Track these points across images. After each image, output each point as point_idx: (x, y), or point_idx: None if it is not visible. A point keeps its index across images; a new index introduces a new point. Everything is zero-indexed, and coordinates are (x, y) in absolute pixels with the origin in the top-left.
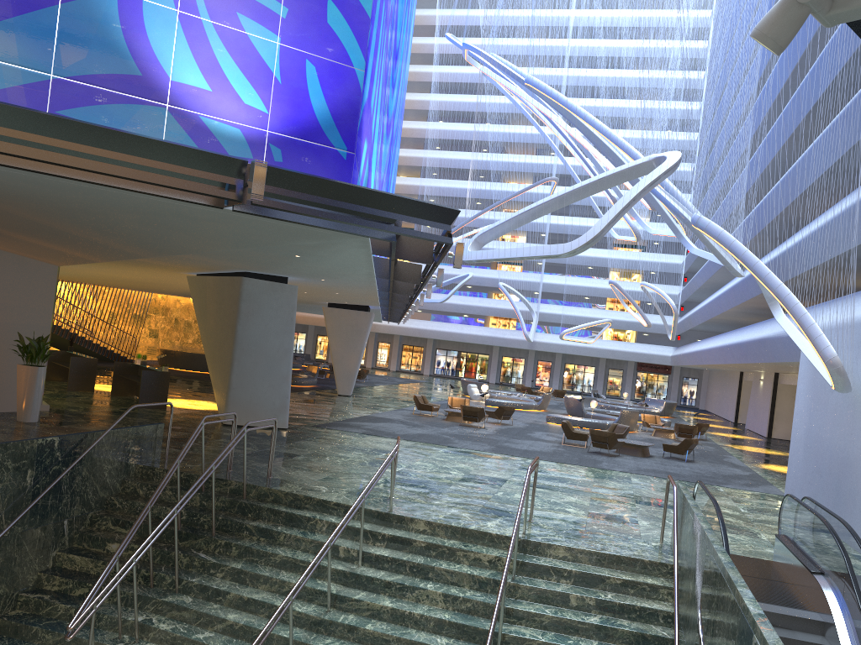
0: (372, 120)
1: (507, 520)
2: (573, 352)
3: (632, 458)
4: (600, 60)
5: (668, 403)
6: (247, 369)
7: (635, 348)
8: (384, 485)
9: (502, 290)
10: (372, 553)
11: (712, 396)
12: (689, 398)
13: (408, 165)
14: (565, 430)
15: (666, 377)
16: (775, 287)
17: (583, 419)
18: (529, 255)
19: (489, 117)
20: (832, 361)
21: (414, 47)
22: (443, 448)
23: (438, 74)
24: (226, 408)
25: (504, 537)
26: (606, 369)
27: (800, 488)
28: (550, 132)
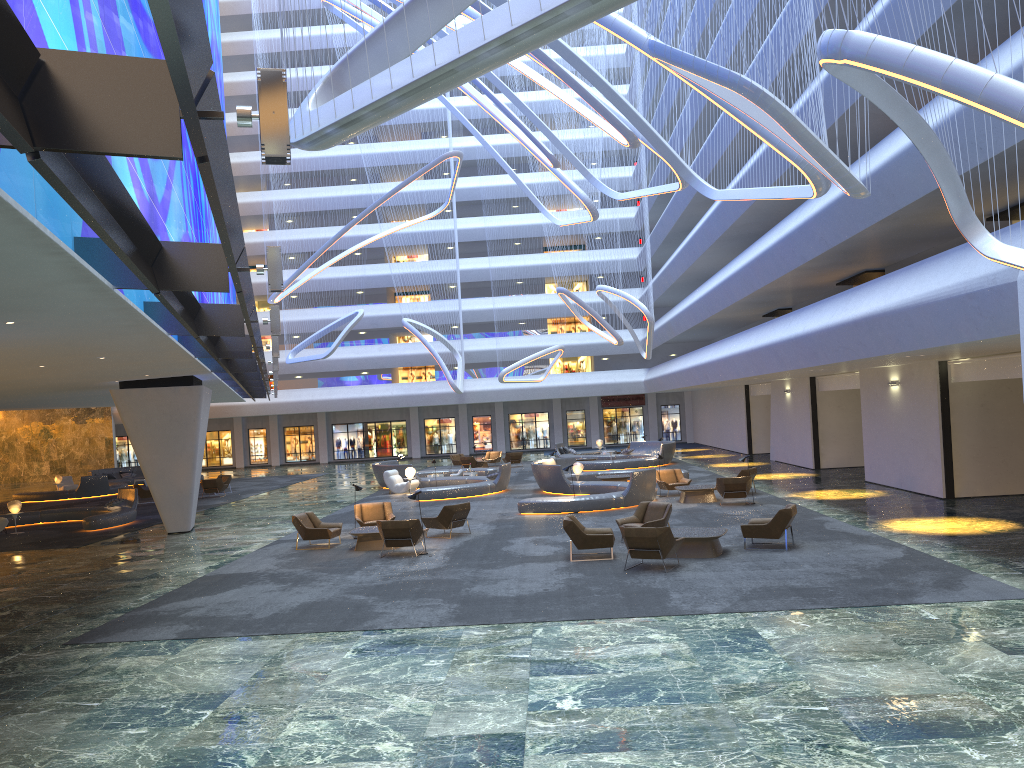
0: None
1: None
2: (517, 397)
3: (706, 567)
4: (486, 3)
5: (665, 445)
6: None
7: (596, 378)
8: None
9: (409, 328)
10: None
11: (704, 424)
12: (672, 431)
13: (245, 174)
14: (572, 534)
15: (640, 409)
16: None
17: (577, 498)
18: (540, 12)
19: None
20: None
21: (224, 7)
22: (355, 639)
23: (266, 41)
24: None
25: None
26: (563, 412)
27: None
28: (436, 105)
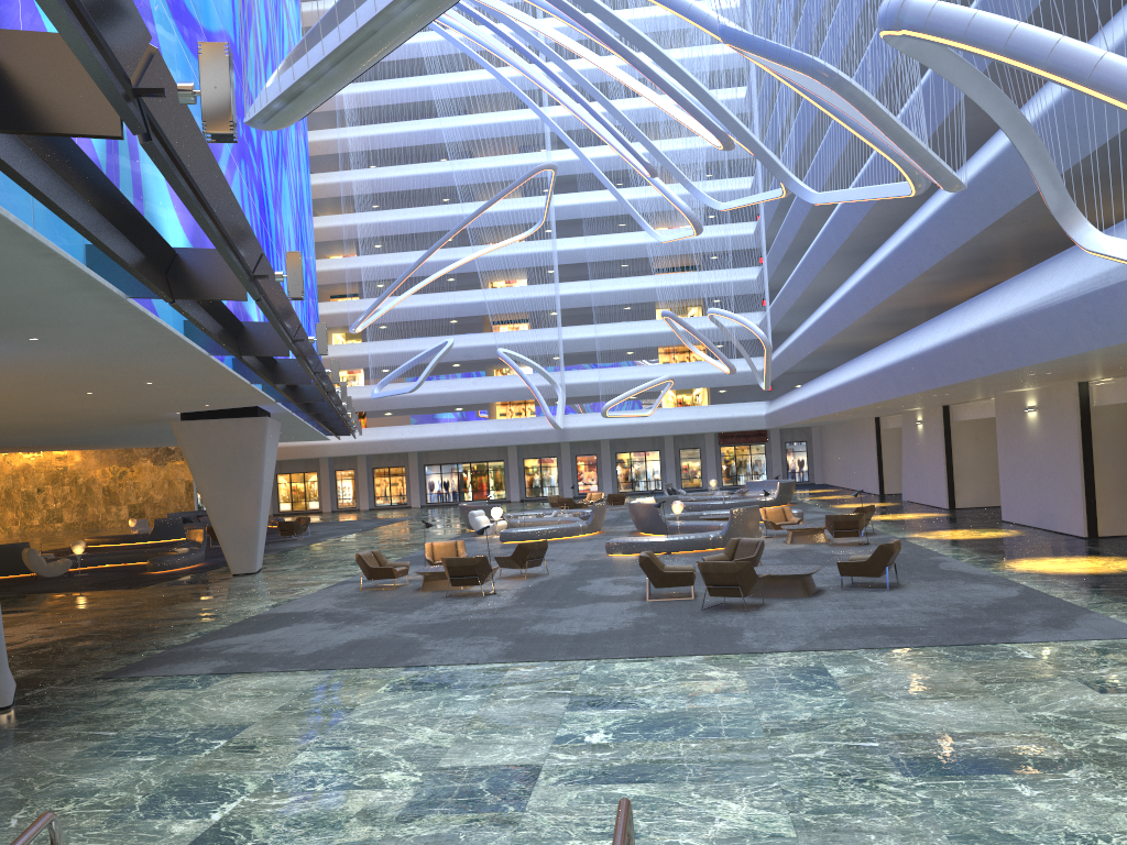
0: None
1: None
2: (624, 434)
3: (792, 606)
4: None
5: (783, 484)
6: None
7: (712, 412)
8: None
9: (504, 359)
10: None
11: (833, 463)
12: (798, 471)
13: (330, 196)
14: (649, 571)
15: (762, 447)
16: None
17: (670, 537)
18: None
19: (442, 111)
20: None
21: (307, 17)
22: (393, 675)
23: None
24: None
25: None
26: (676, 450)
27: None
28: (534, 116)
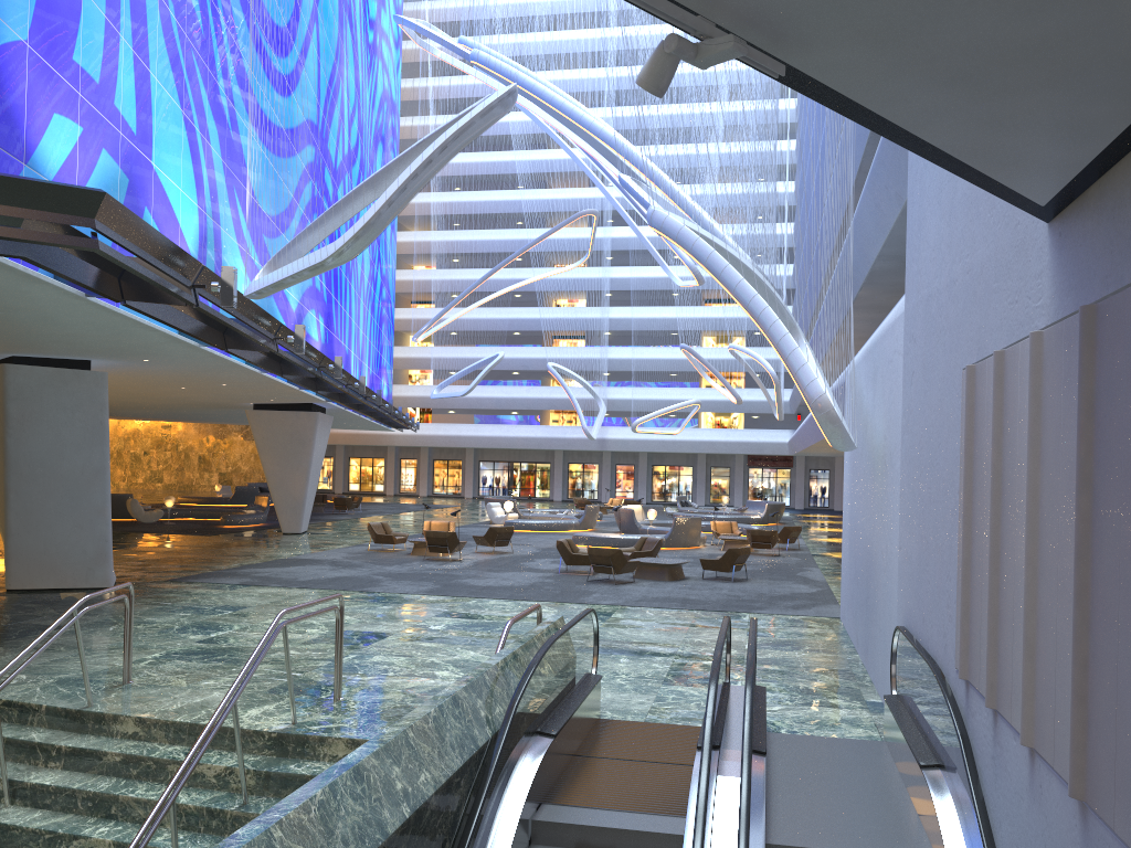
0: (114, 94)
1: (296, 701)
2: (658, 449)
3: (650, 584)
4: None
5: (771, 505)
6: (34, 504)
7: (740, 435)
8: (150, 663)
9: (552, 372)
10: (26, 783)
11: None
12: (820, 497)
13: (416, 214)
14: (562, 552)
15: (787, 472)
16: (748, 301)
17: (622, 536)
18: (298, 270)
19: (523, 142)
20: (819, 403)
21: (410, 54)
22: (350, 594)
23: (446, 88)
24: (7, 565)
25: (254, 732)
26: (708, 467)
27: (848, 604)
28: None
